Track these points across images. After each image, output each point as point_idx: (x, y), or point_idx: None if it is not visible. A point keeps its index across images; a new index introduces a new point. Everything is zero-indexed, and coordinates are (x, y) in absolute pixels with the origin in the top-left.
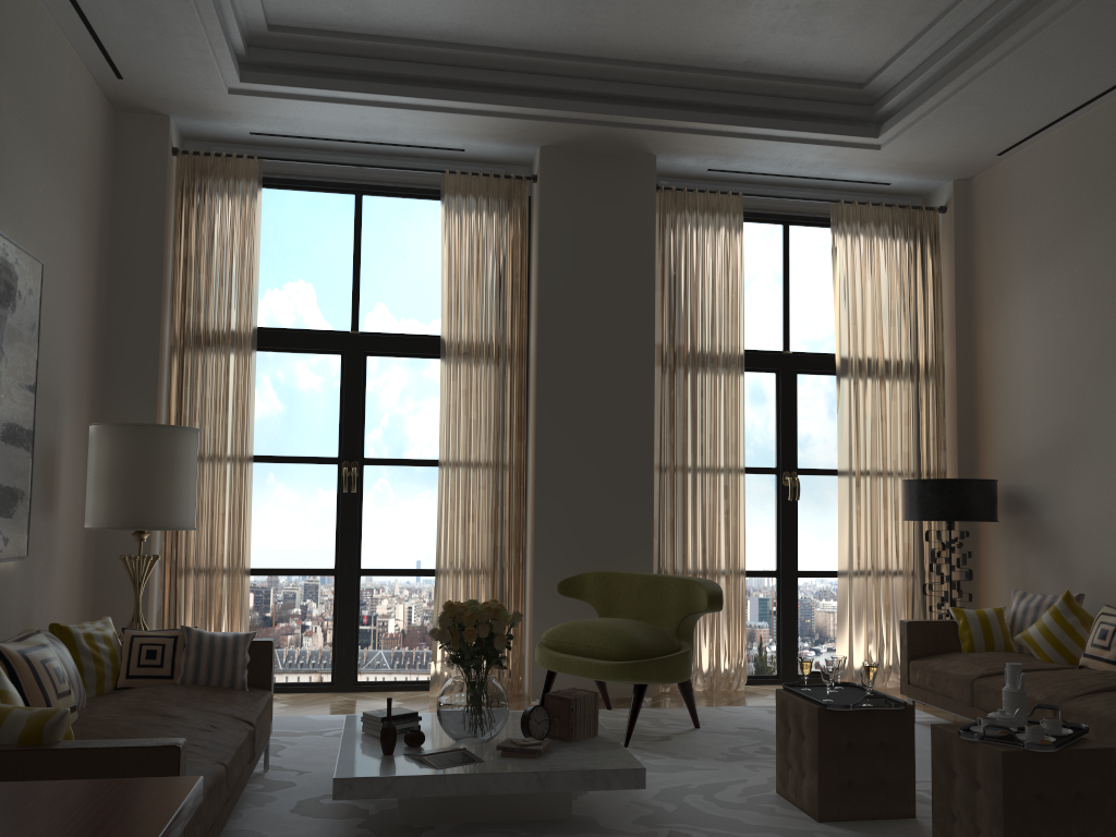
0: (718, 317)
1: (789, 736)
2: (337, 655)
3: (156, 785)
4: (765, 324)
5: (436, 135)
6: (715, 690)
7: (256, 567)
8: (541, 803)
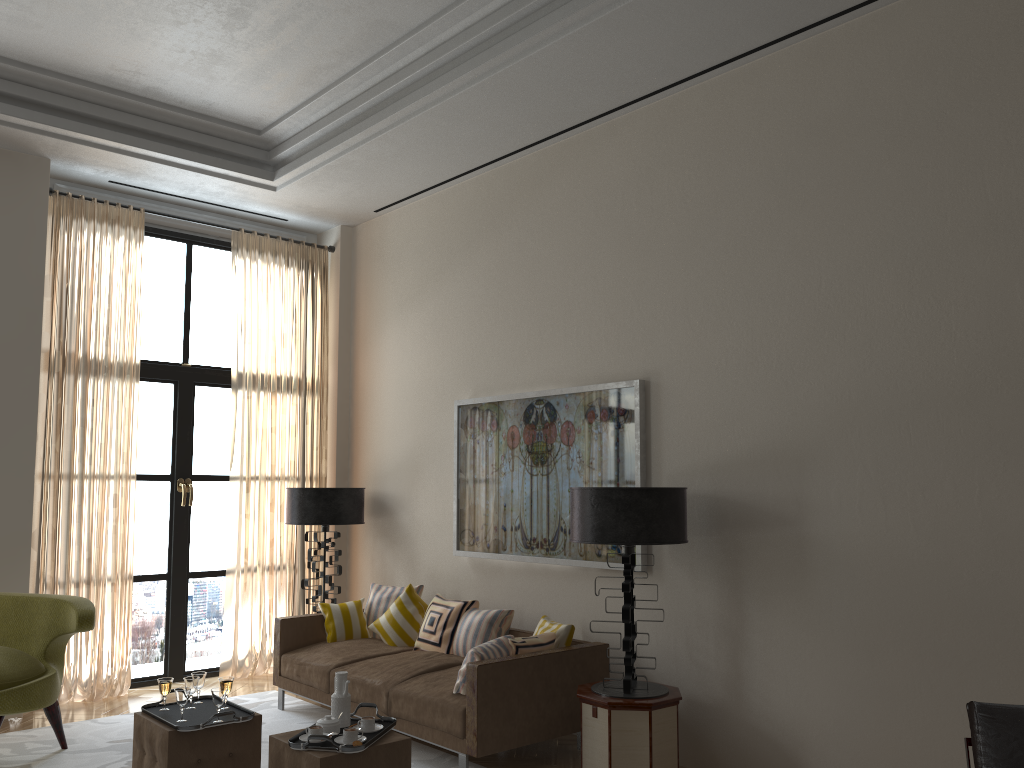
0: (114, 328)
1: (144, 758)
2: None
3: None
4: (165, 336)
5: None
6: (96, 699)
7: None
8: None
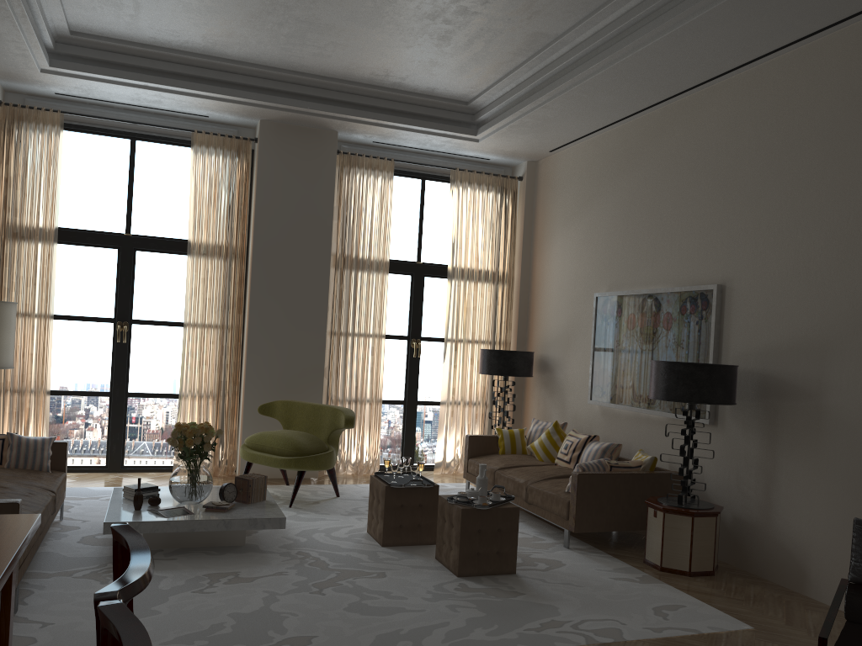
0: (373, 240)
1: (374, 501)
2: (110, 448)
3: (20, 517)
4: (406, 243)
5: (188, 107)
6: (359, 474)
7: (54, 389)
8: (227, 537)
